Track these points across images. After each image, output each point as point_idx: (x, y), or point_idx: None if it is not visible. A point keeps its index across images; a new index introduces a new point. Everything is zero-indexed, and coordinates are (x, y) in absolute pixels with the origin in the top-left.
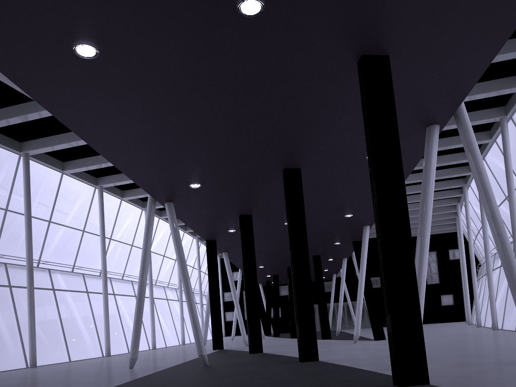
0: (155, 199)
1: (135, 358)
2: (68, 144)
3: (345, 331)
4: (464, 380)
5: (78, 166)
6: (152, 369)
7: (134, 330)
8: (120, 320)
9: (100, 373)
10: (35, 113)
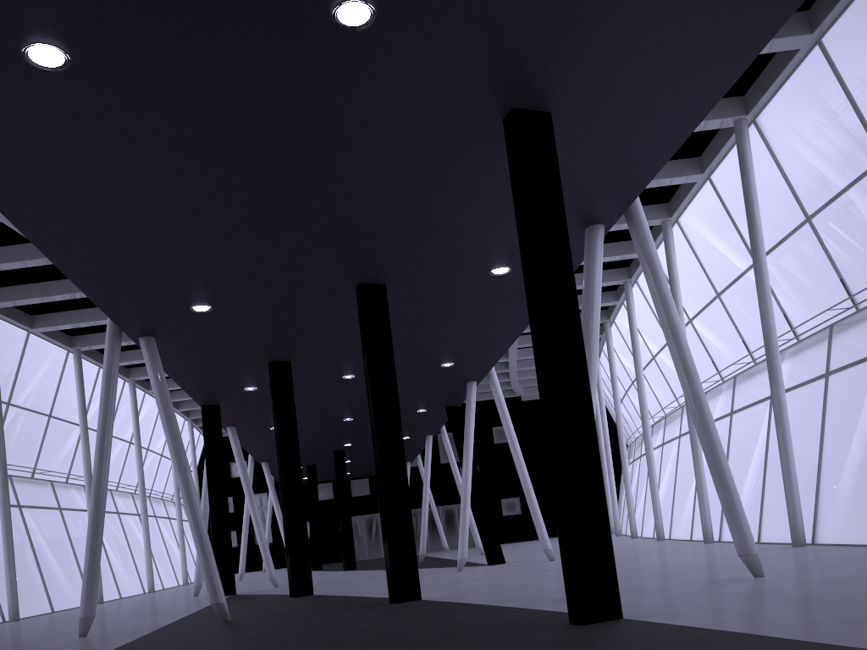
0: (124, 331)
1: (91, 617)
2: None
3: (429, 555)
4: (669, 609)
5: None
6: (126, 634)
7: (88, 566)
8: (33, 554)
9: (25, 648)
10: None
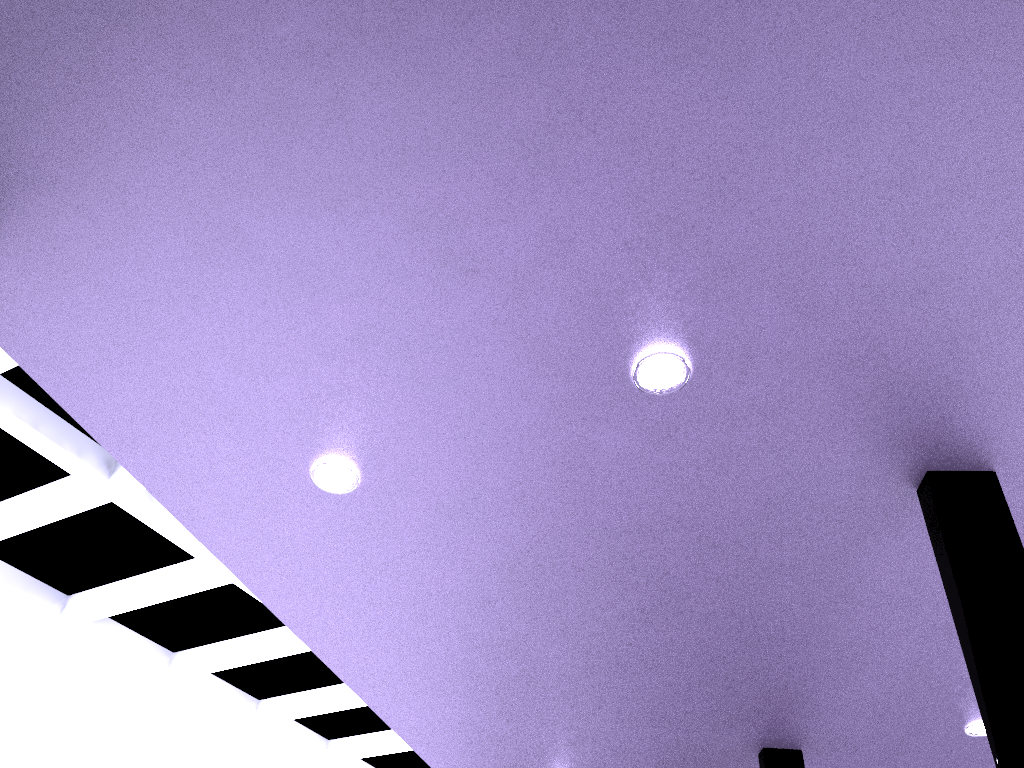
0: None
1: None
2: (339, 704)
3: None
4: None
5: (353, 748)
6: None
7: None
8: None
9: None
10: (288, 645)
